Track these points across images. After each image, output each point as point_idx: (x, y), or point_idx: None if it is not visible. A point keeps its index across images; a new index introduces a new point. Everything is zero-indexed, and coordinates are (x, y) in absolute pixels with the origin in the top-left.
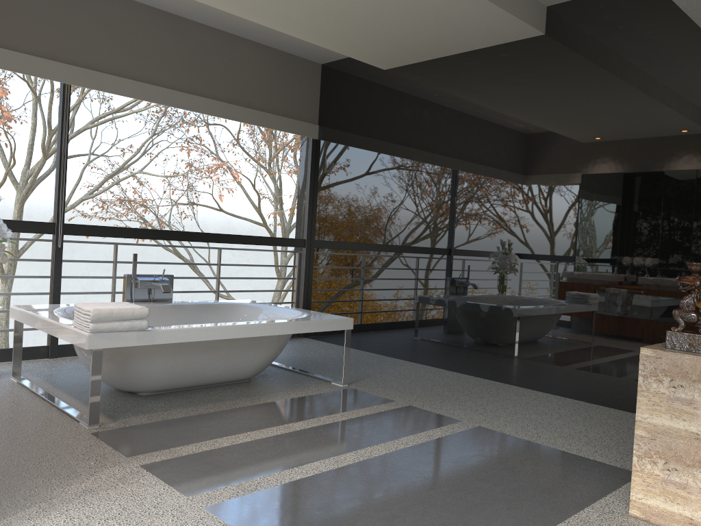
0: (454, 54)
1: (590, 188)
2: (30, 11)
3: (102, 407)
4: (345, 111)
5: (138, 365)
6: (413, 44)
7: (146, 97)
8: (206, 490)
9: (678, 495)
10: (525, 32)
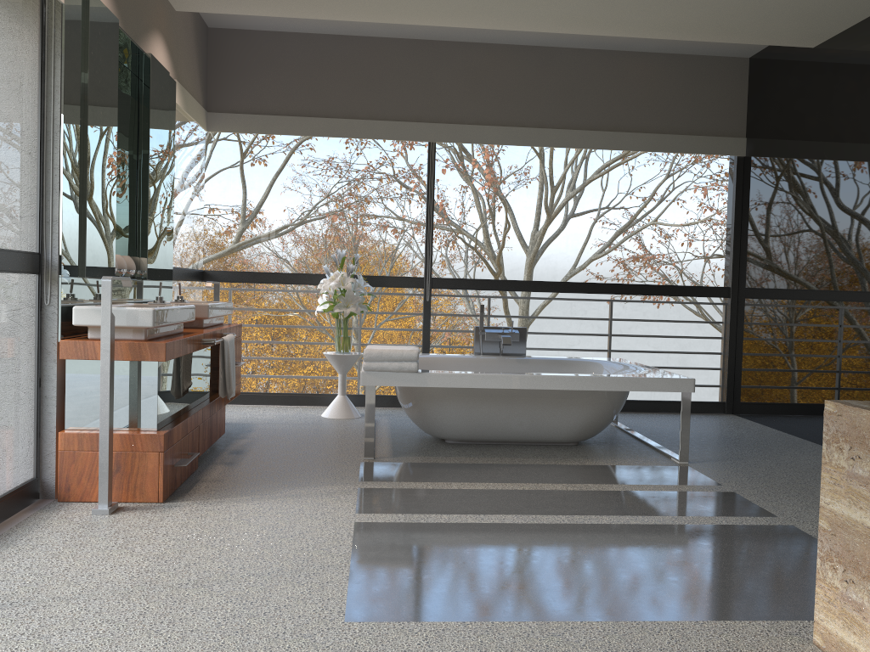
0: None
1: None
2: (397, 81)
3: (400, 447)
4: (772, 114)
5: (432, 410)
6: (814, 6)
7: (511, 141)
8: (378, 512)
9: (855, 620)
10: None
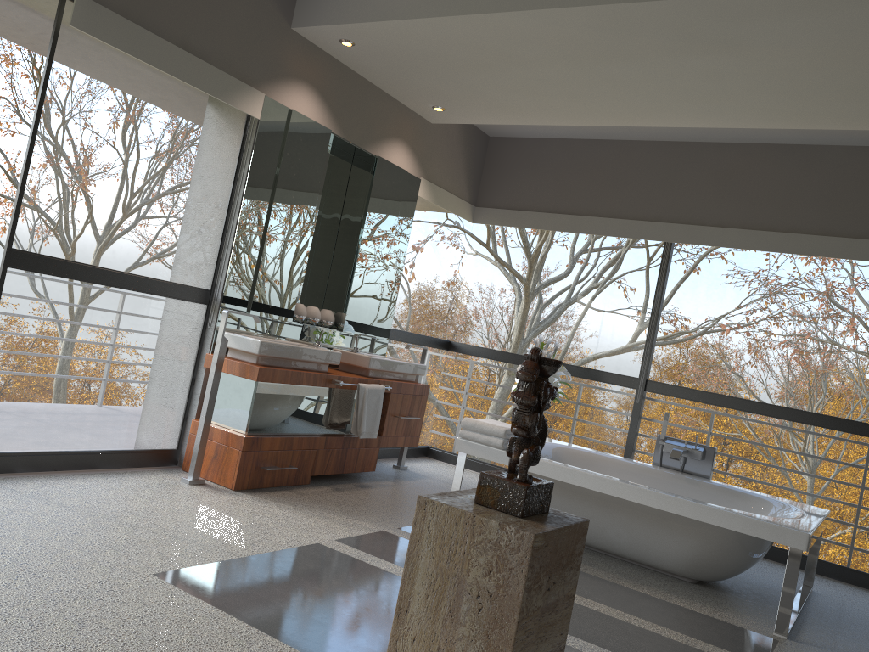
0: None
1: None
2: (642, 181)
3: None
4: None
5: None
6: None
7: (754, 246)
8: (351, 545)
9: None
10: None
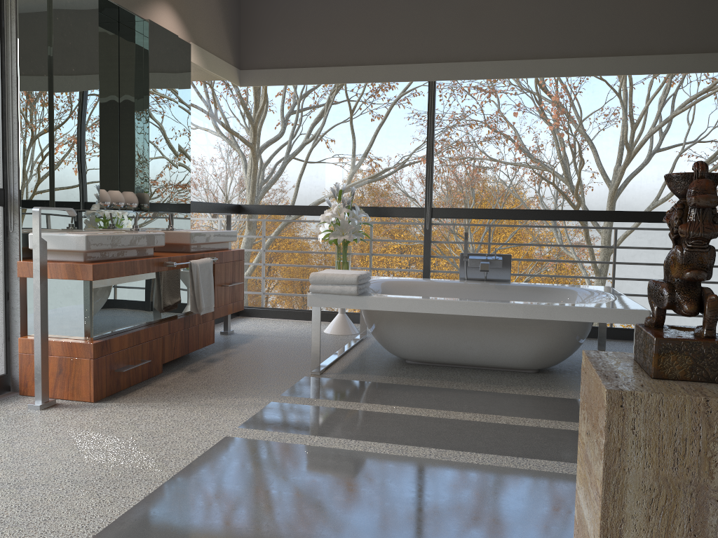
0: None
1: None
2: (399, 27)
3: (358, 364)
4: None
5: (386, 331)
6: None
7: (507, 75)
8: (258, 428)
9: None
10: None
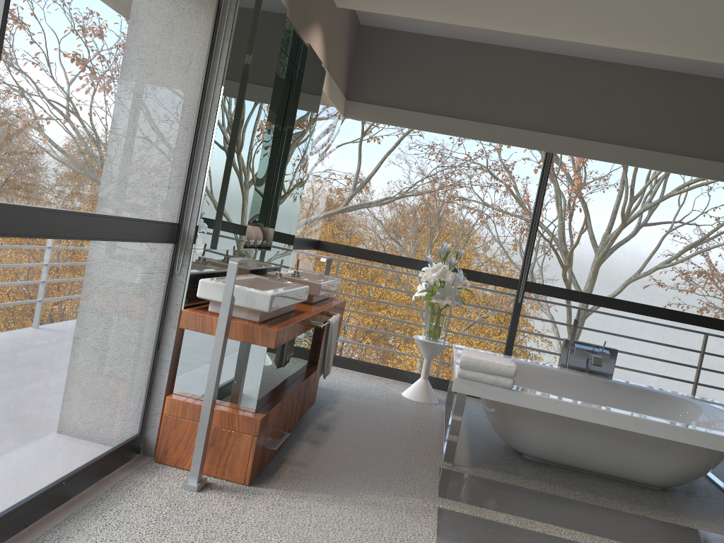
0: None
1: None
2: (525, 91)
3: (477, 453)
4: None
5: (517, 424)
6: None
7: (629, 162)
8: None
9: None
10: None
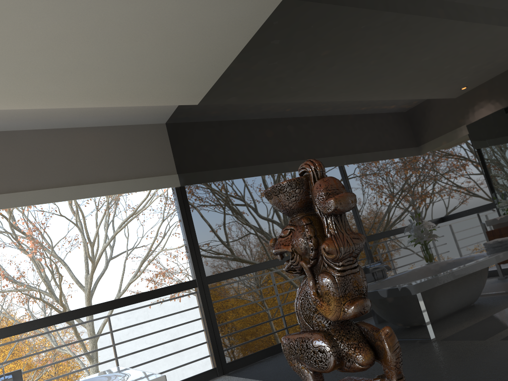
0: (232, 61)
1: (380, 129)
2: None
3: None
4: (187, 154)
5: None
6: (183, 68)
7: None
8: None
9: None
10: (262, 5)
